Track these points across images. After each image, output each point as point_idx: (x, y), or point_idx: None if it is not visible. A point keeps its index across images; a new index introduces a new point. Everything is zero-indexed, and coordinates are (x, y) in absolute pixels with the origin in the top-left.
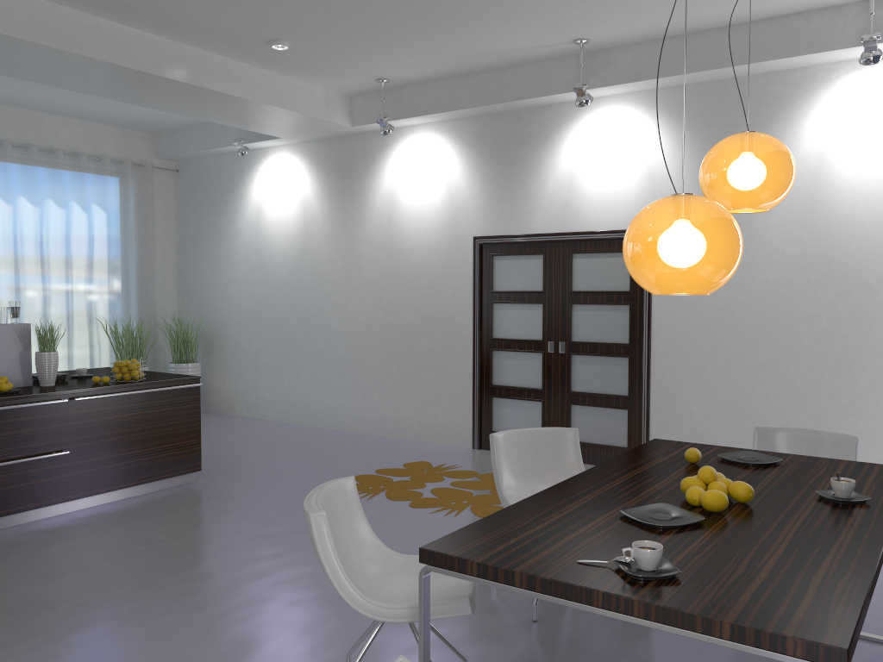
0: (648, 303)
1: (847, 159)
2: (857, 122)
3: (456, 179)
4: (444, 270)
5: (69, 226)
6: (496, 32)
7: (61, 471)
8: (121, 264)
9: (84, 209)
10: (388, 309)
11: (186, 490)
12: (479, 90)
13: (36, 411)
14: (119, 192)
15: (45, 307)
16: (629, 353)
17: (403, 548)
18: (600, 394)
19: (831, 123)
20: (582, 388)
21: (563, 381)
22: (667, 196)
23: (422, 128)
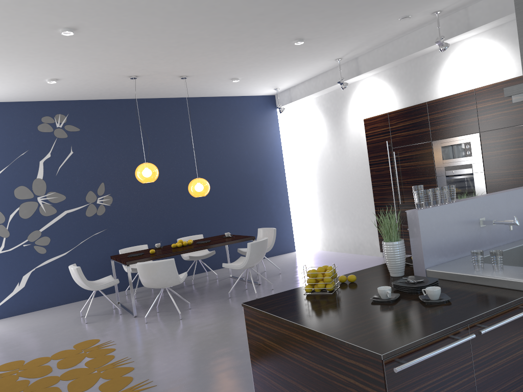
0: None
1: None
2: None
3: None
4: None
5: None
6: None
7: None
8: None
9: None
10: None
11: None
12: None
13: None
14: None
15: None
16: None
17: (187, 336)
18: None
19: None
20: None
21: None
22: None
23: None
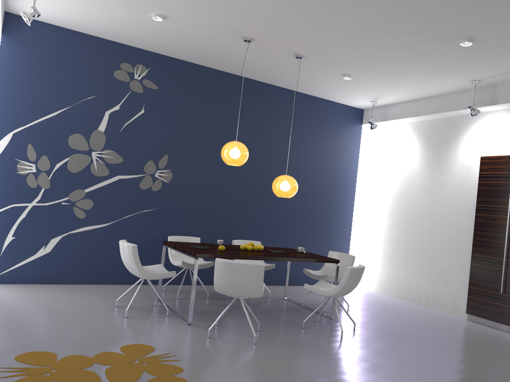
0: None
1: None
2: None
3: None
4: None
5: None
6: None
7: None
8: None
9: None
10: None
11: None
12: None
13: None
14: None
15: None
16: None
17: (279, 374)
18: None
19: None
20: None
21: None
22: None
23: None
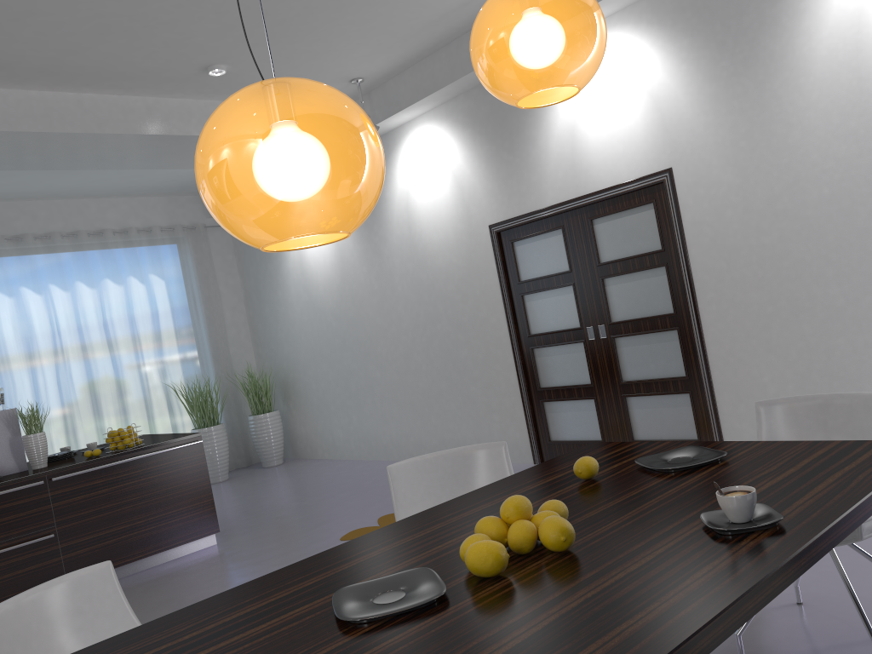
0: (685, 259)
1: None
2: None
3: (460, 167)
4: (468, 269)
5: (130, 300)
6: None
7: (51, 556)
8: (188, 327)
9: (141, 282)
10: (426, 323)
11: (200, 555)
12: (454, 62)
13: (11, 498)
14: (175, 258)
15: (118, 382)
16: (676, 325)
17: None
18: (654, 379)
19: None
20: (634, 375)
21: (611, 371)
22: (680, 123)
23: (419, 121)
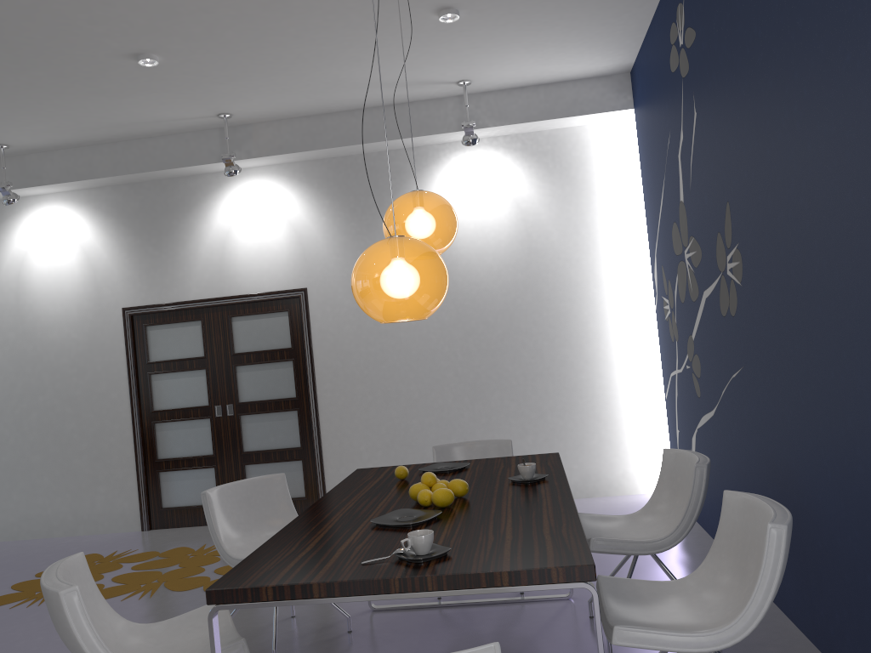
0: (311, 357)
1: (459, 221)
2: (463, 192)
3: (97, 250)
4: (91, 345)
5: None
6: (140, 102)
7: None
8: None
9: None
10: (24, 394)
11: None
12: (118, 159)
13: None
14: None
15: None
16: (297, 406)
17: None
18: (274, 449)
19: (444, 192)
20: (255, 447)
21: (235, 443)
22: (317, 257)
23: (50, 198)
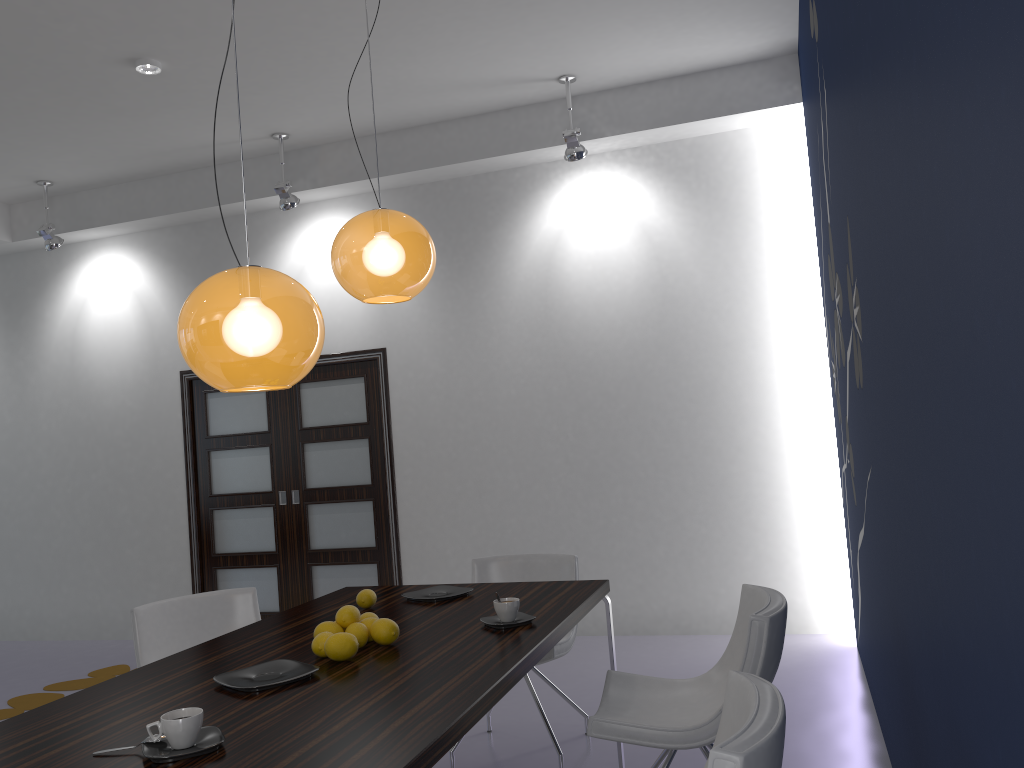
0: (389, 434)
1: (573, 261)
2: (579, 223)
3: (155, 302)
4: (146, 415)
5: None
6: (170, 122)
7: None
8: None
9: None
10: (76, 471)
11: None
12: (172, 195)
13: None
14: None
15: None
16: (372, 496)
17: None
18: (344, 548)
19: (555, 225)
20: (323, 544)
21: (300, 538)
22: (399, 309)
23: (108, 242)
